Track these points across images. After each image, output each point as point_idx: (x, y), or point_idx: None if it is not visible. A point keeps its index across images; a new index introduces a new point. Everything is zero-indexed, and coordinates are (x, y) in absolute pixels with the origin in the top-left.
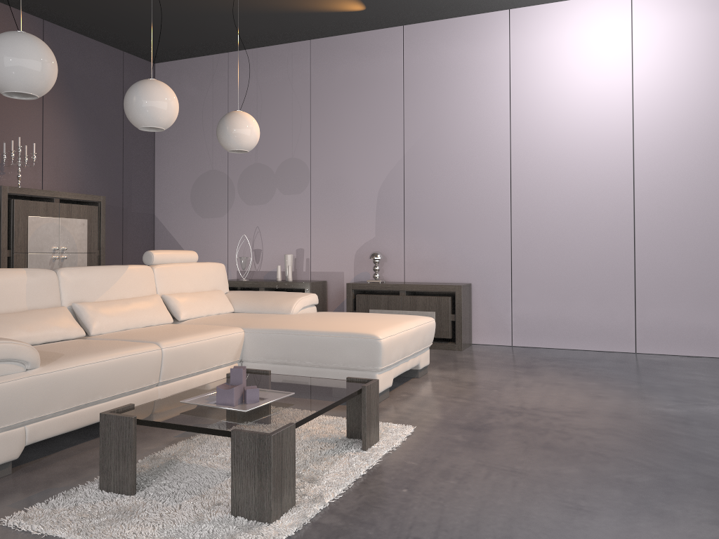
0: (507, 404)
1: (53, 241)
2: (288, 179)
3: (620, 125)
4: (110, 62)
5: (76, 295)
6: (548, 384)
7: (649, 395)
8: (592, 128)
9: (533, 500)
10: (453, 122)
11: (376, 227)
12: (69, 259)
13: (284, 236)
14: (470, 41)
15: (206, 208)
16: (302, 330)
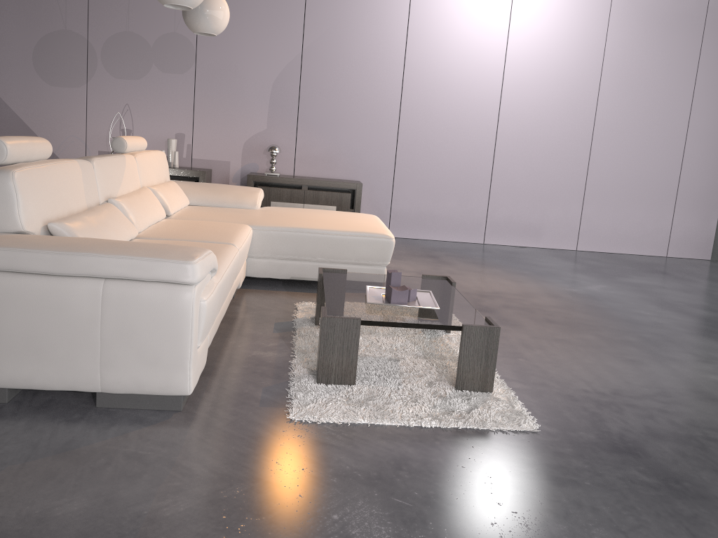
0: (472, 290)
1: None
2: (169, 56)
3: (496, 56)
4: None
5: (107, 189)
6: (471, 272)
7: (545, 279)
8: (475, 55)
9: (602, 358)
10: (355, 26)
11: (268, 119)
12: None
13: (160, 118)
14: None
15: (56, 74)
16: (317, 229)
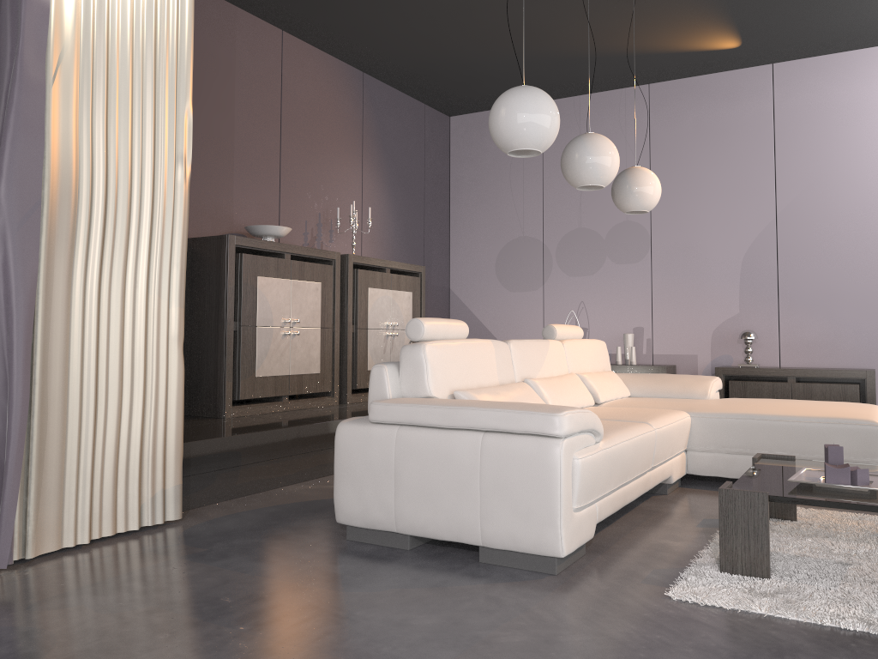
0: None
1: (386, 316)
2: (622, 245)
3: None
4: (414, 117)
5: (524, 370)
6: None
7: None
8: None
9: None
10: (844, 175)
11: (739, 301)
12: (398, 336)
13: (616, 312)
14: (865, 79)
15: (515, 280)
16: (772, 415)
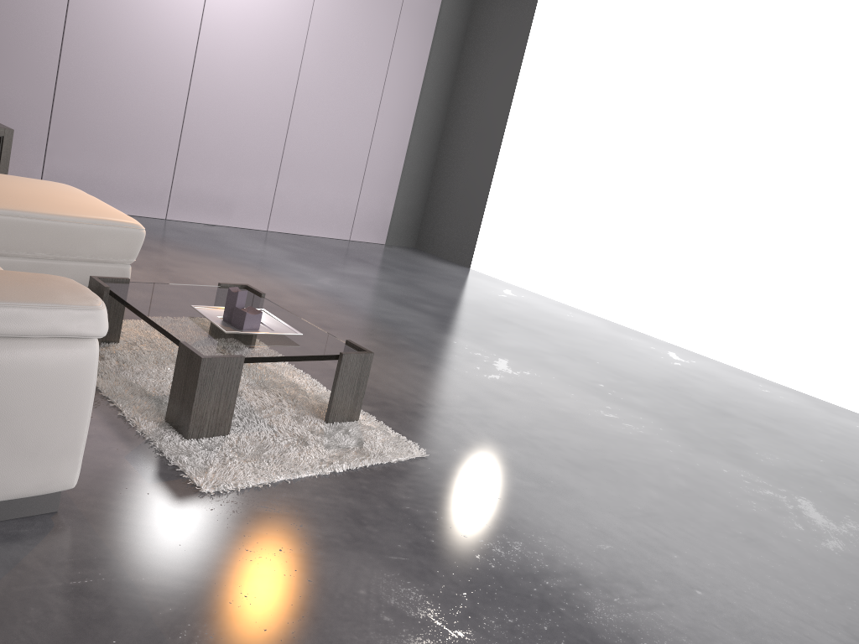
0: None
1: None
2: None
3: None
4: None
5: None
6: (192, 263)
7: (272, 271)
8: None
9: (402, 367)
10: None
11: None
12: None
13: None
14: None
15: None
16: (40, 213)
